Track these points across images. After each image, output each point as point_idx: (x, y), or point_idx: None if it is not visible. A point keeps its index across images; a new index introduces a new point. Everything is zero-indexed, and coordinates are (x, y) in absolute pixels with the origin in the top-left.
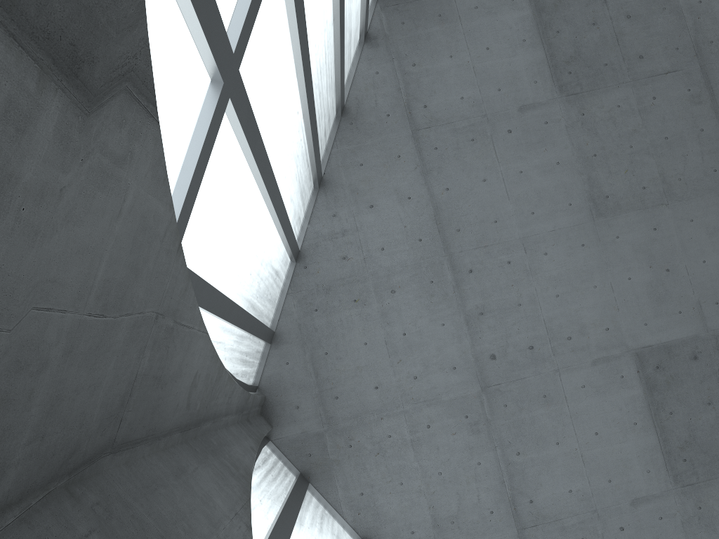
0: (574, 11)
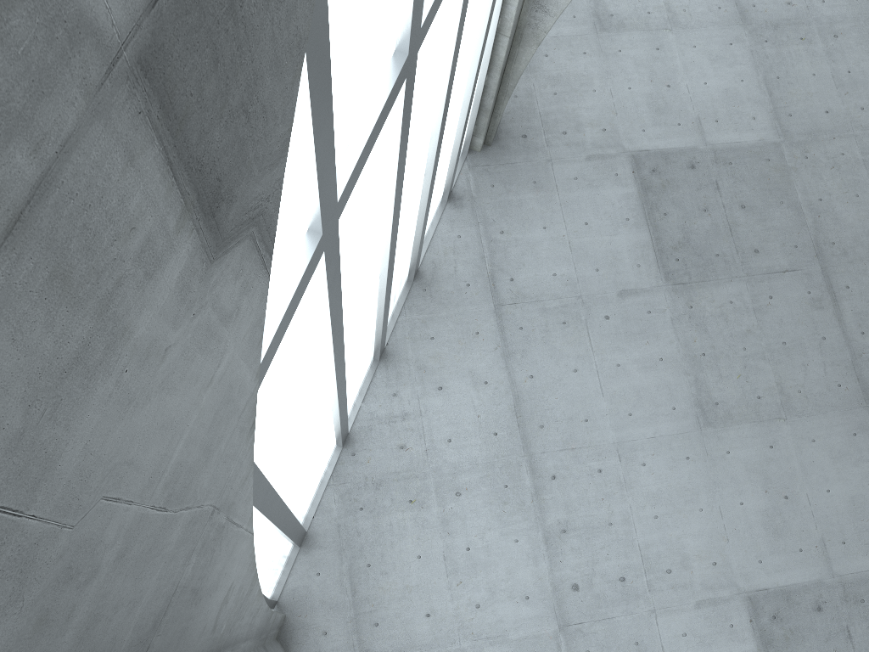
0: (683, 194)
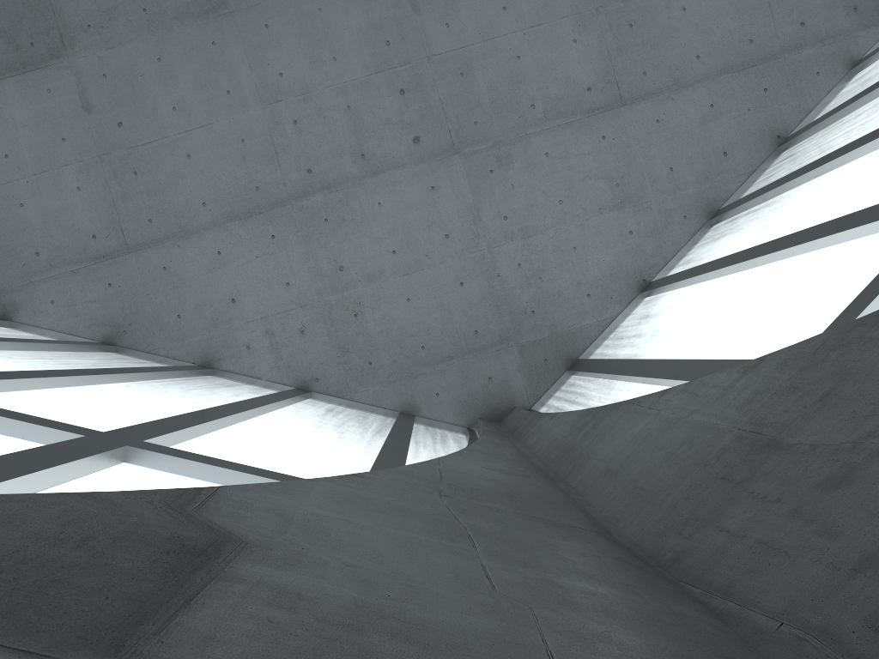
0: None
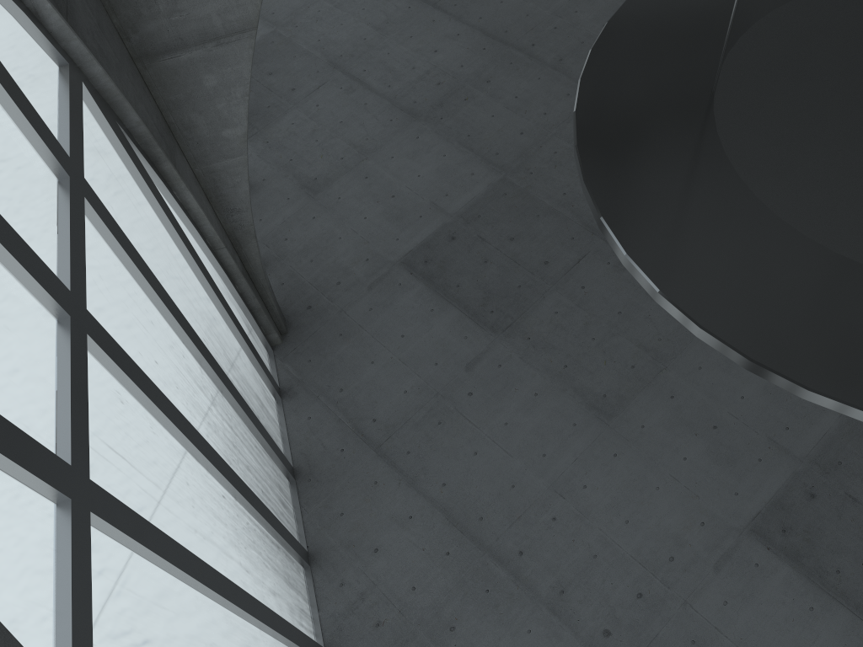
0: (460, 262)
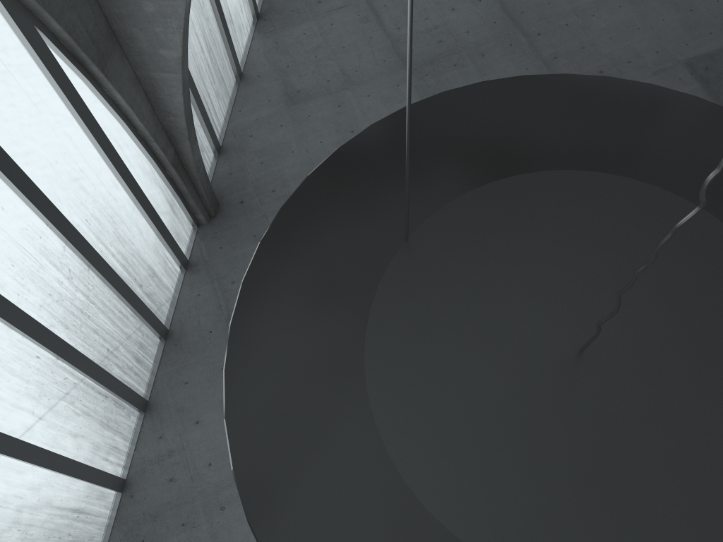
0: None
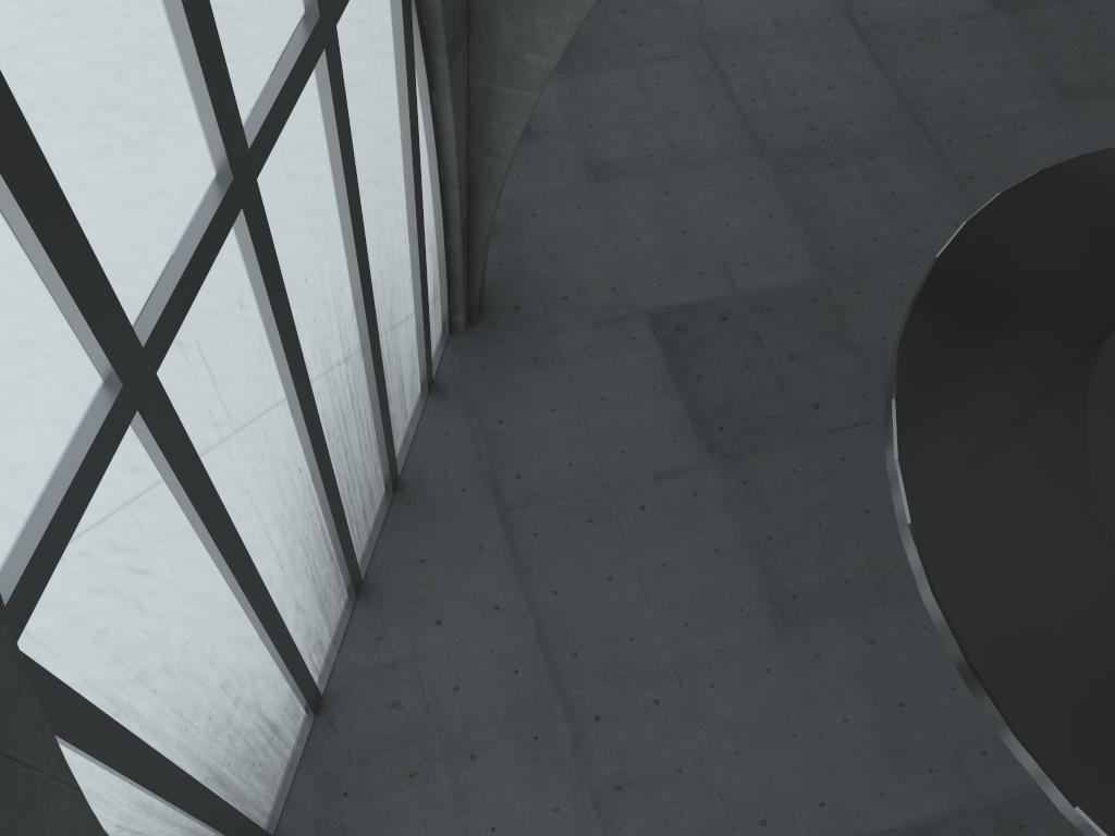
0: (718, 351)
